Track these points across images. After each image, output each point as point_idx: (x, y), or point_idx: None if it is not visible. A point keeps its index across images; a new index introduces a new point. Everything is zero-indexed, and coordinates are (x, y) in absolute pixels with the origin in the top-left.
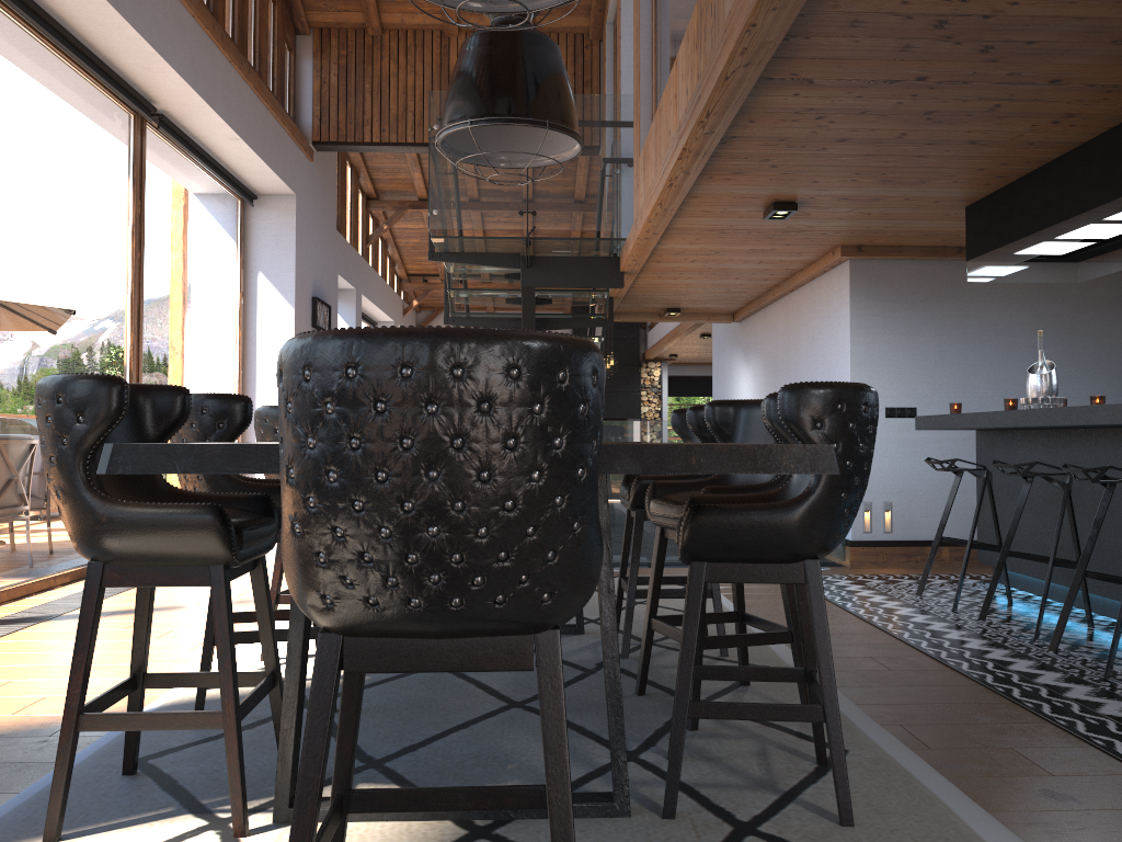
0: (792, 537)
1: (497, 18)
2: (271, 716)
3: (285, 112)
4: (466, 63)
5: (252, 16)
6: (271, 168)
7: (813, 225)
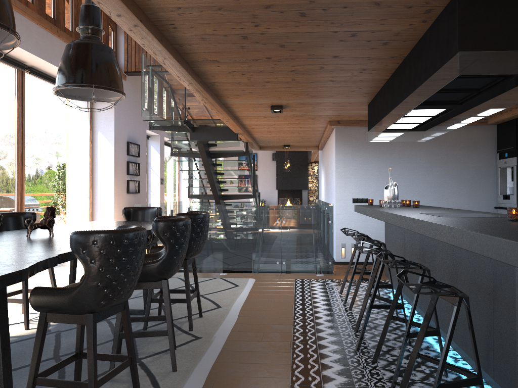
0: (72, 304)
1: (81, 35)
2: None
3: None
4: (61, 58)
5: None
6: None
7: (304, 113)
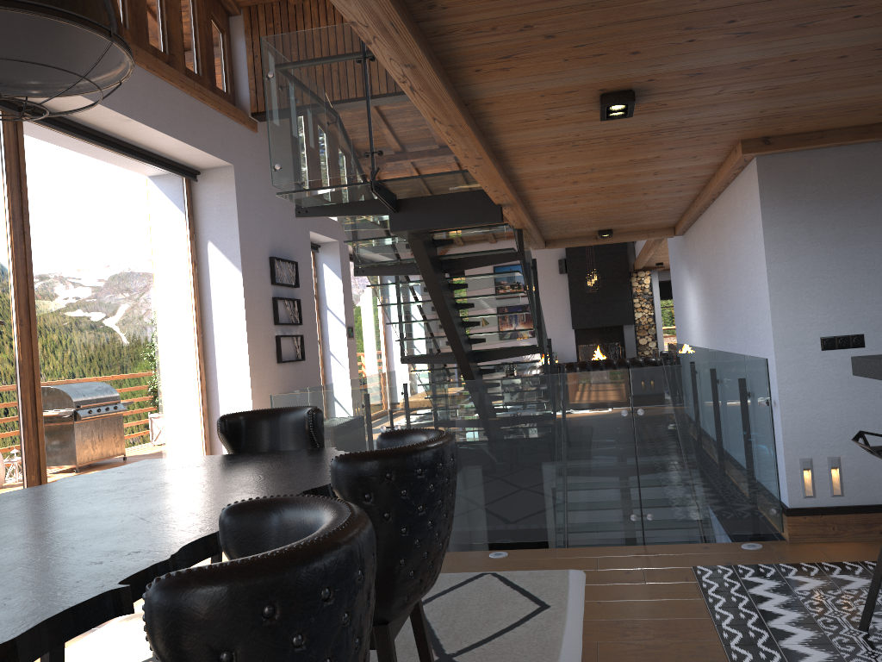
0: None
1: None
2: None
3: (205, 89)
4: None
5: (158, 2)
6: (188, 143)
7: (684, 119)
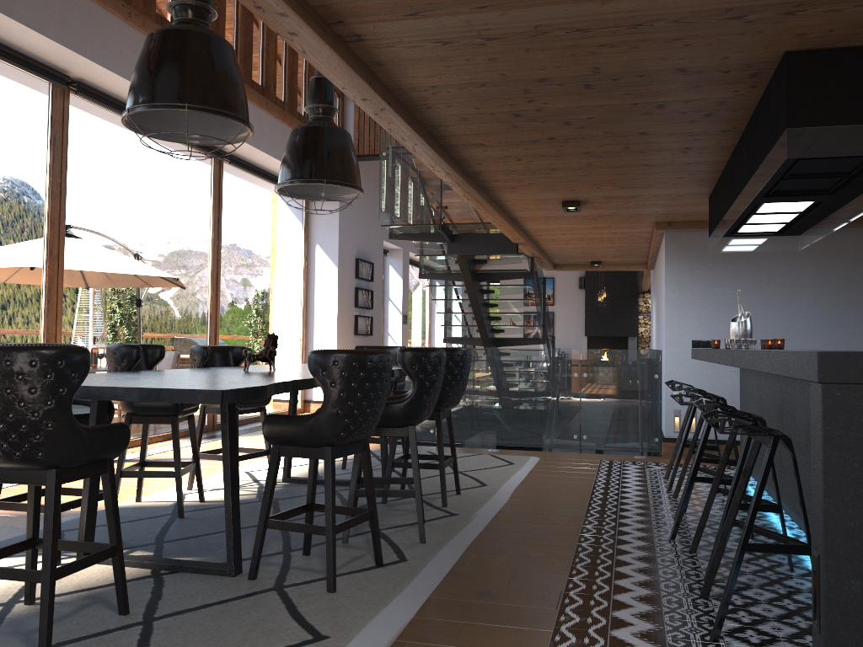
0: (310, 434)
1: (310, 117)
2: (148, 517)
3: None
4: (286, 147)
5: (303, 82)
6: None
7: (614, 212)
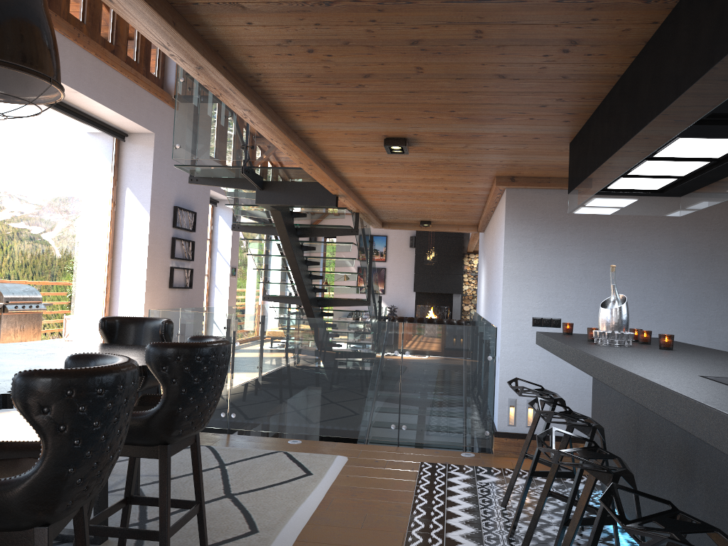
0: None
1: None
2: None
3: (140, 74)
4: None
5: None
6: (120, 114)
7: (449, 158)
